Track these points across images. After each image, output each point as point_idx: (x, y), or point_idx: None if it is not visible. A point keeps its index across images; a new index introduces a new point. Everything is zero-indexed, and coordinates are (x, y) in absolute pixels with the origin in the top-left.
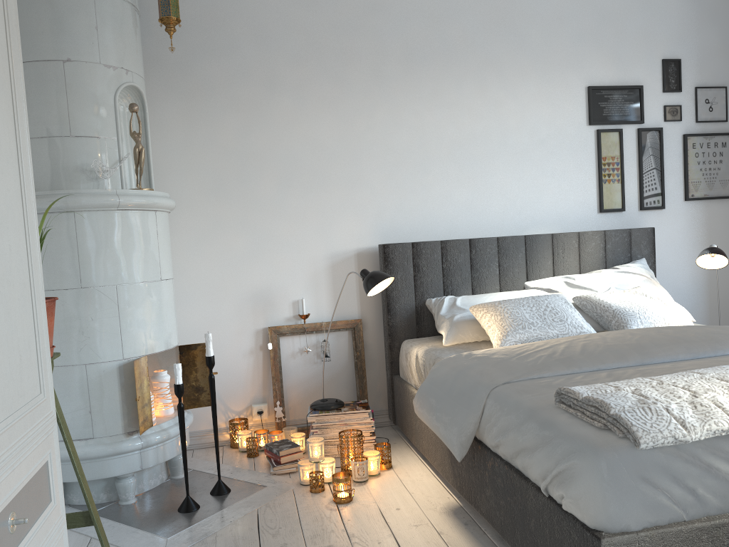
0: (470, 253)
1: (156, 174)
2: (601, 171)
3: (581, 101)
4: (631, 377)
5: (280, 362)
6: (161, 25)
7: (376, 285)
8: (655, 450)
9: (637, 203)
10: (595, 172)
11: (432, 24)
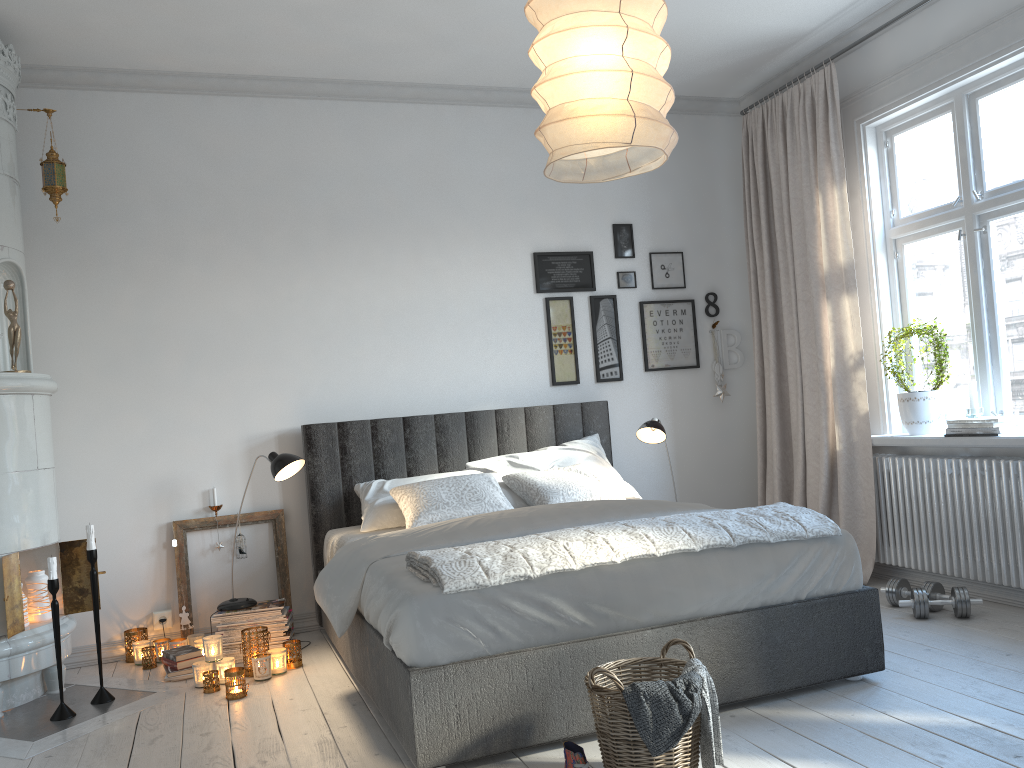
0: (404, 432)
1: (39, 352)
2: (551, 341)
3: (527, 268)
4: None
5: (186, 560)
6: (45, 194)
7: (288, 469)
8: (459, 594)
9: (593, 375)
10: (545, 342)
11: (359, 188)
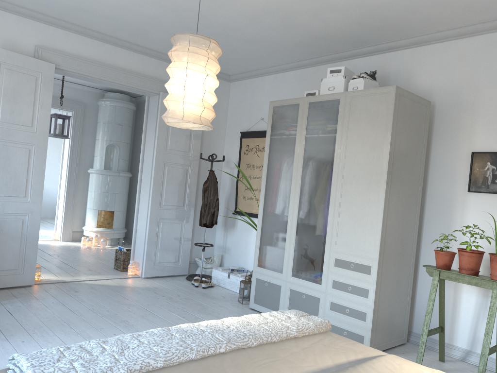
0: None
1: None
2: None
3: None
4: (309, 352)
5: None
6: None
7: None
8: None
9: None
10: None
11: None
